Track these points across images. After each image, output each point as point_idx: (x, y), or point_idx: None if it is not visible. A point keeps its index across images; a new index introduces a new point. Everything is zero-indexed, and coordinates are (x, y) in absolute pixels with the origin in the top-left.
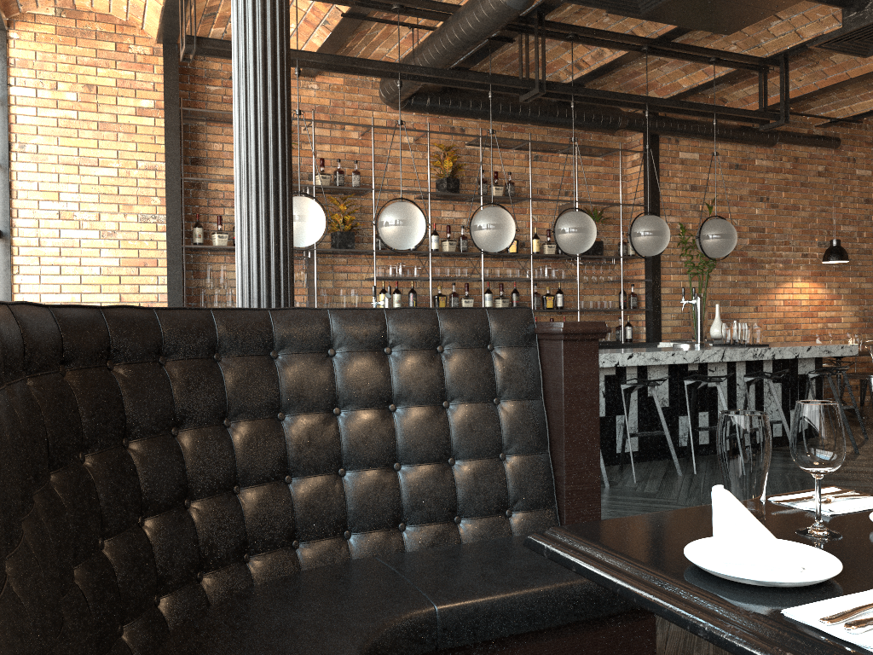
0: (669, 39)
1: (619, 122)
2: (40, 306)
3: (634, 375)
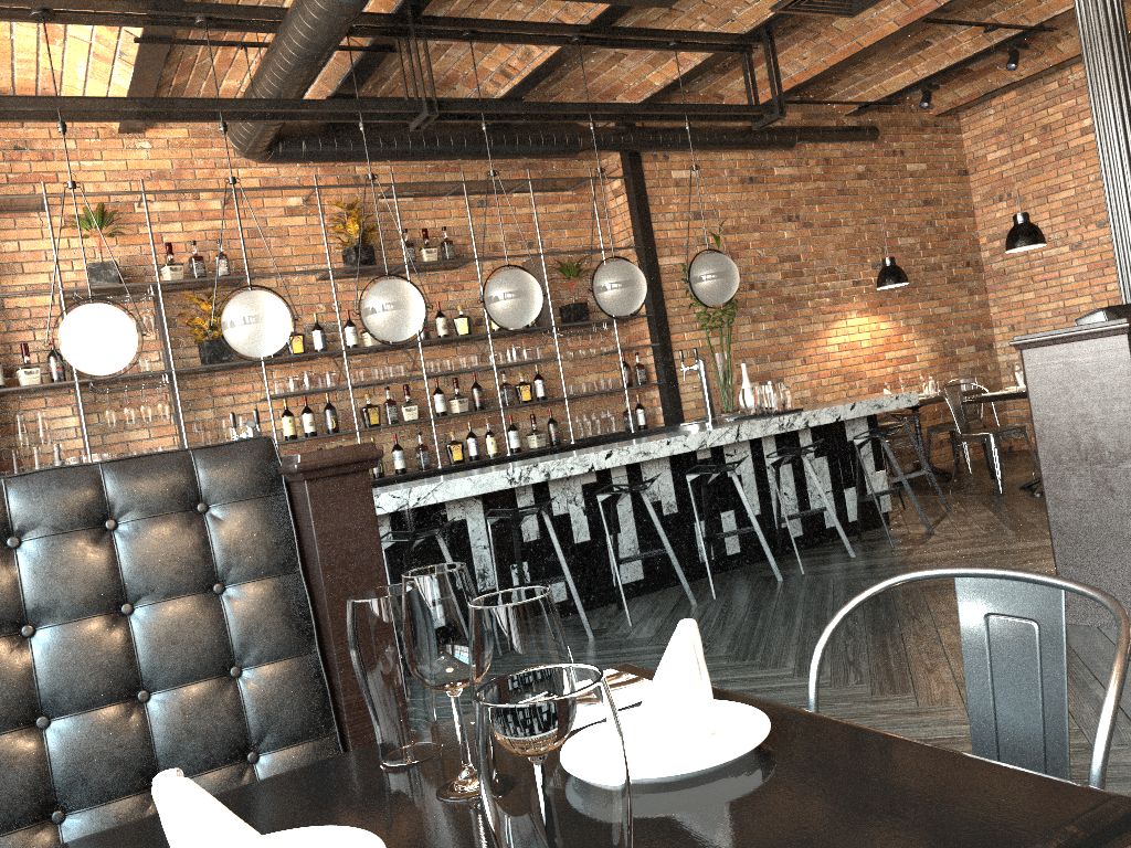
0: (607, 23)
1: (579, 141)
2: None
3: (624, 478)
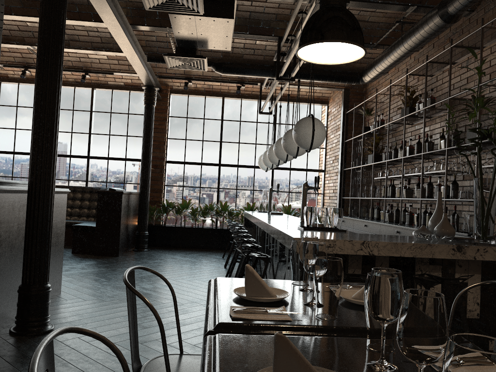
0: None
1: (437, 16)
2: (99, 187)
3: None
